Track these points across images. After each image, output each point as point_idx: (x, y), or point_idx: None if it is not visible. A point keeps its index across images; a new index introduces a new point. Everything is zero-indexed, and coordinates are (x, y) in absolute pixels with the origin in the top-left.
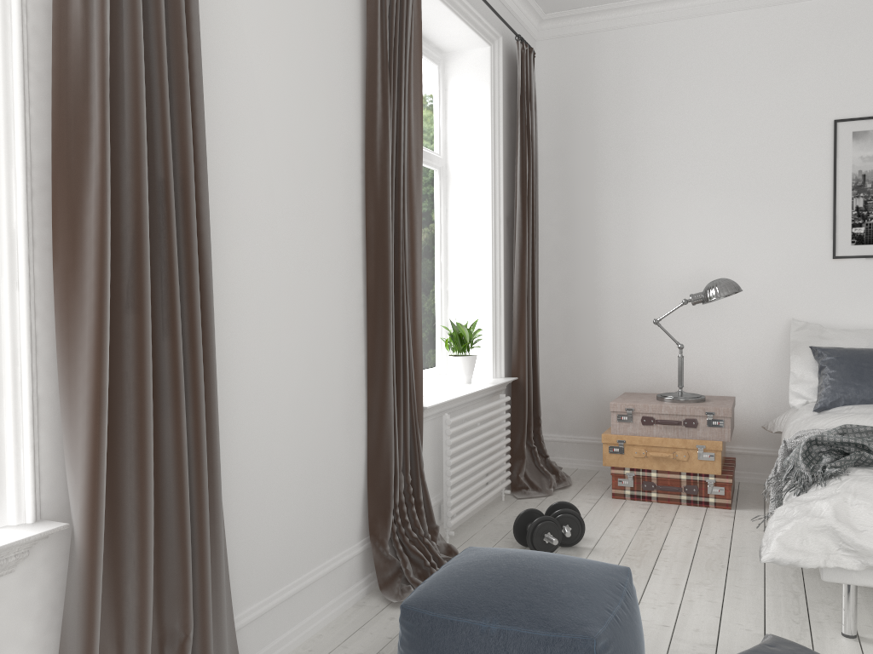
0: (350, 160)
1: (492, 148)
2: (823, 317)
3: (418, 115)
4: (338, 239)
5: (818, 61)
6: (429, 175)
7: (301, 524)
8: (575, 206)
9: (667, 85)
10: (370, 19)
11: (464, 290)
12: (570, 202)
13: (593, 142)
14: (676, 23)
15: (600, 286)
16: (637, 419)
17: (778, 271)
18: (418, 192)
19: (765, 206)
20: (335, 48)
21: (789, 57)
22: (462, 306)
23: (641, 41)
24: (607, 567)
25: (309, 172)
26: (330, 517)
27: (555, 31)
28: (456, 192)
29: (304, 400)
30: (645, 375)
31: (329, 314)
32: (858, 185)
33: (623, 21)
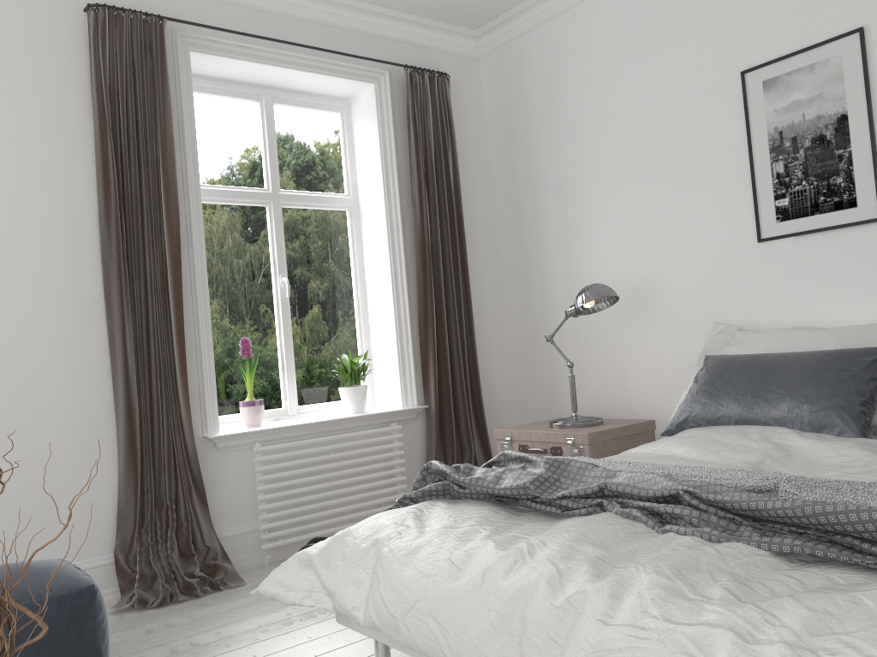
0: (80, 230)
1: (384, 181)
2: (757, 316)
3: (172, 178)
4: (60, 298)
5: (718, 6)
6: (333, 217)
7: (8, 534)
8: (523, 220)
9: (584, 74)
10: (94, 110)
11: (378, 322)
12: (518, 216)
13: (530, 150)
14: (584, 4)
15: (550, 303)
16: (516, 447)
17: (705, 265)
18: (175, 245)
19: (684, 190)
20: (49, 143)
21: (689, 10)
22: (378, 338)
23: (558, 33)
24: (61, 581)
25: (11, 249)
26: (57, 530)
27: (490, 44)
28: (366, 227)
29: (10, 432)
30: (596, 398)
31: (48, 361)
32: (775, 146)
33: (540, 17)
